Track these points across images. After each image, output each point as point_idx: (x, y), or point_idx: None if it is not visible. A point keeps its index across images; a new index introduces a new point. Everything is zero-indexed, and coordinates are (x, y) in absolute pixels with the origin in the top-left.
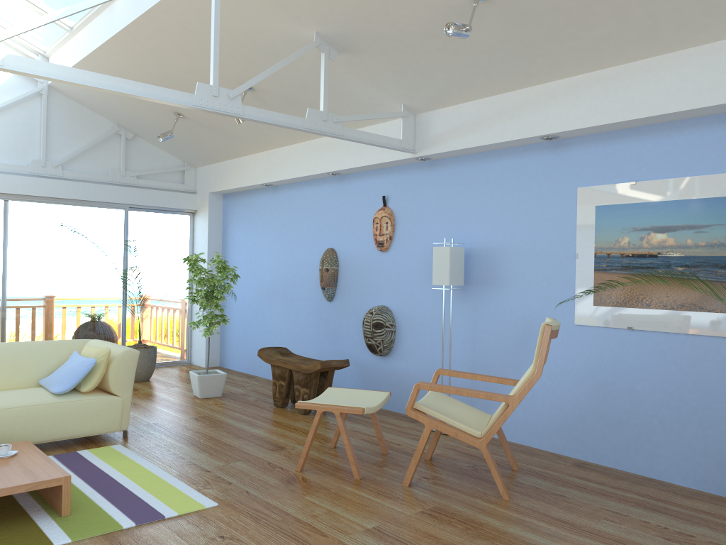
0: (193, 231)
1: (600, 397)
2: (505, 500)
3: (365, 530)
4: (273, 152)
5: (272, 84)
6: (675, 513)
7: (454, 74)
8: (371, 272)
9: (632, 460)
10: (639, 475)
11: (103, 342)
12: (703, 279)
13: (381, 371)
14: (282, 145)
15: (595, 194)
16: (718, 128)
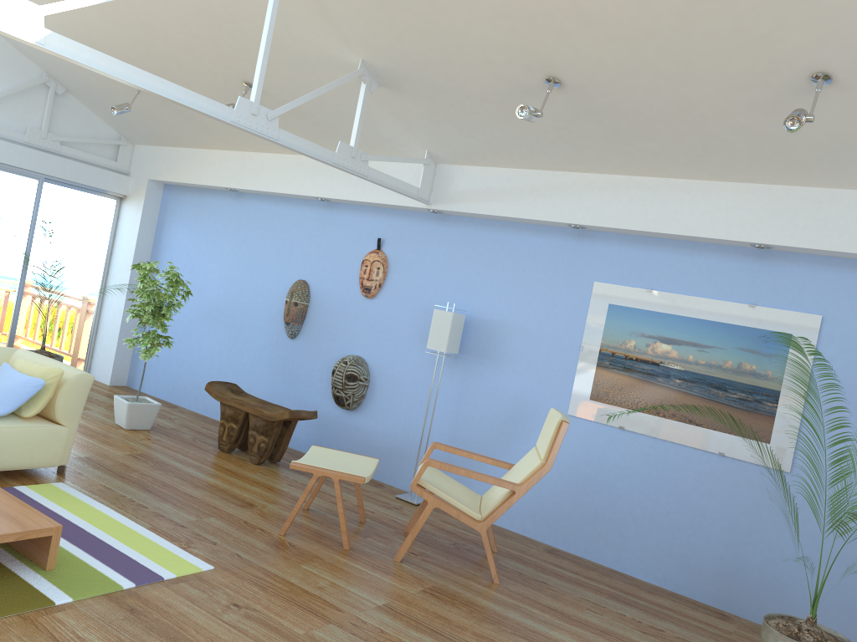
0: (118, 220)
1: (580, 488)
2: (496, 584)
3: (377, 607)
4: (248, 156)
5: (282, 91)
6: (644, 607)
7: (495, 139)
8: (350, 317)
9: (600, 552)
10: (605, 567)
11: (40, 356)
12: (736, 419)
13: (344, 426)
14: (262, 151)
15: (610, 292)
16: (735, 259)
